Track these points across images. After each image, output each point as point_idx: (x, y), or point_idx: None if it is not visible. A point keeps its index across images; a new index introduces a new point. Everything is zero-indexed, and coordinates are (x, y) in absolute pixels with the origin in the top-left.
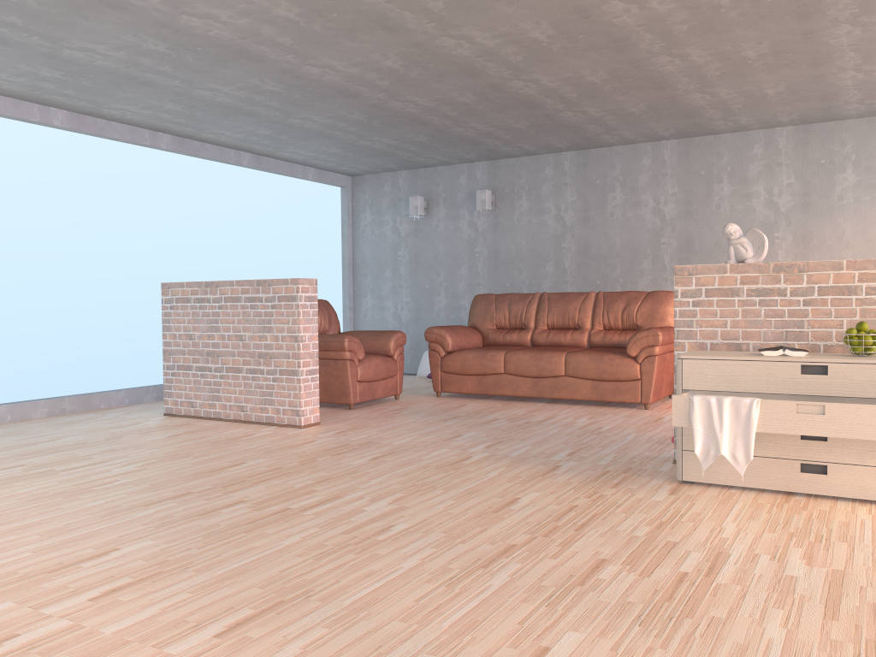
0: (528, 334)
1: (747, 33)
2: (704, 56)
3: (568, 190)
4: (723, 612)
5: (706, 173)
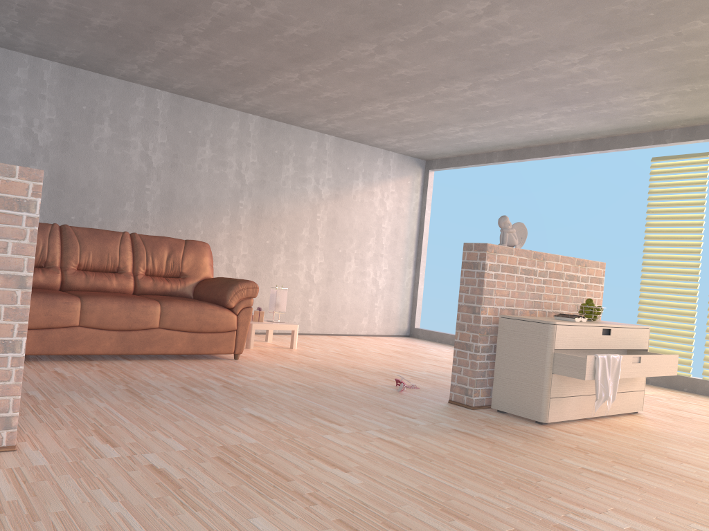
0: (59, 275)
1: (441, 62)
2: (384, 59)
3: (46, 105)
4: None
5: (193, 133)
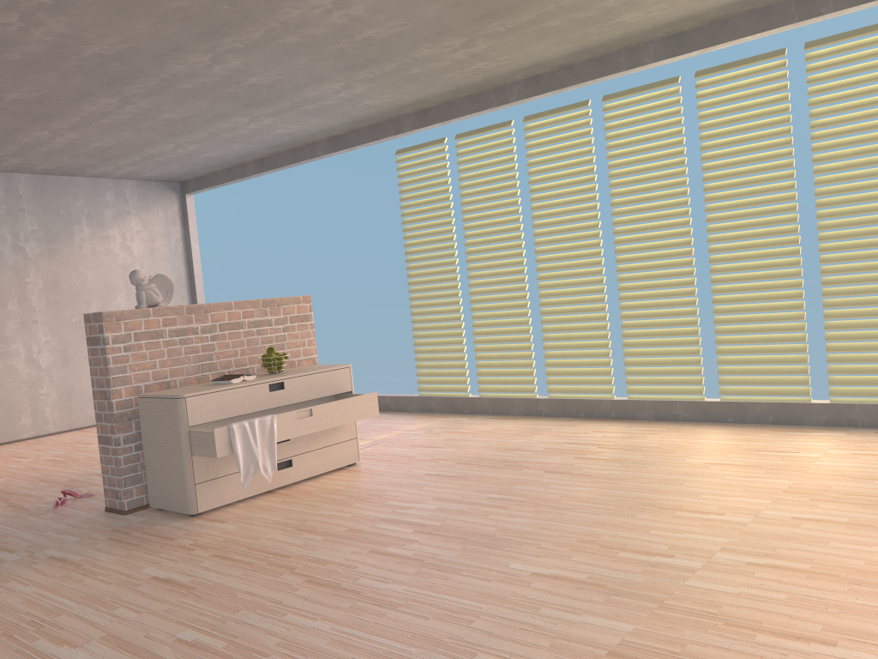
0: None
1: (48, 80)
2: None
3: None
4: (489, 527)
5: None
